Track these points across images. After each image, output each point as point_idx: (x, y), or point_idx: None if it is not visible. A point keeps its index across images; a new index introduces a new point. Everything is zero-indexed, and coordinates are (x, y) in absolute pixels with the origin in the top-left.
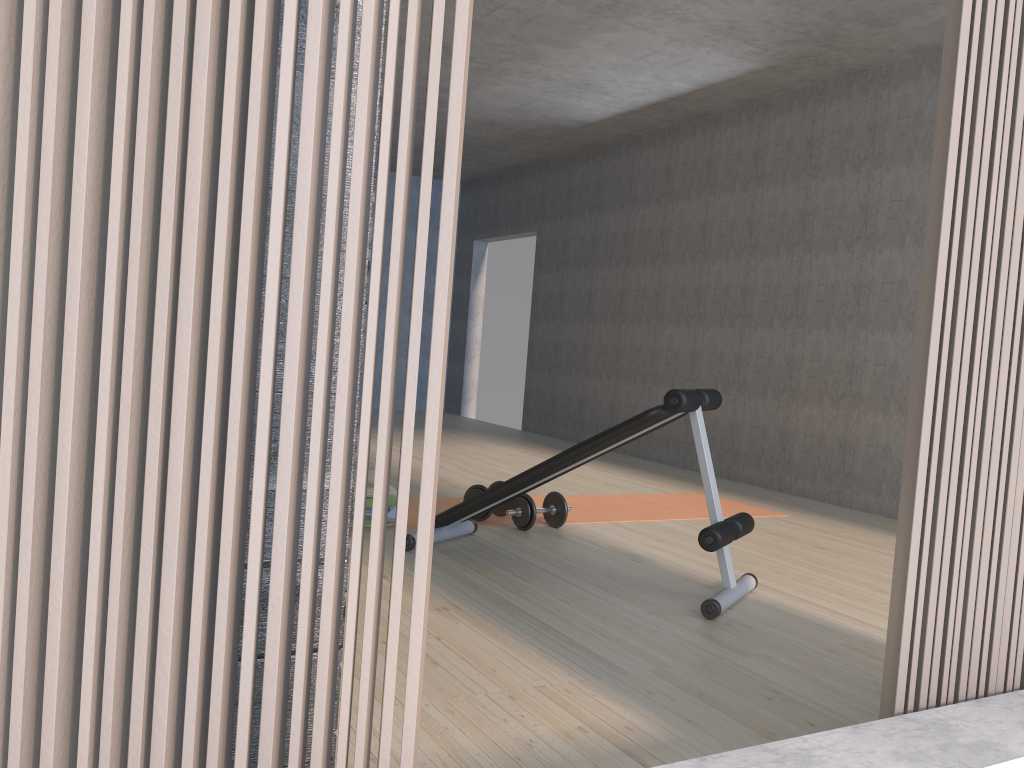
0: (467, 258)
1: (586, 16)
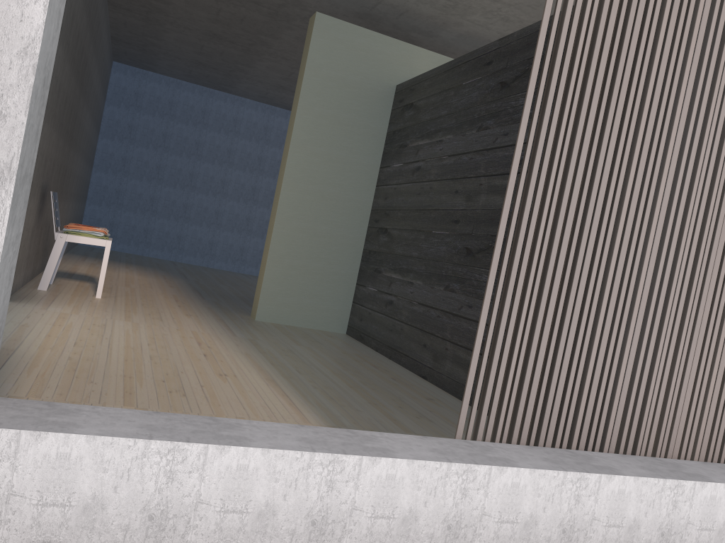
0: None
1: None
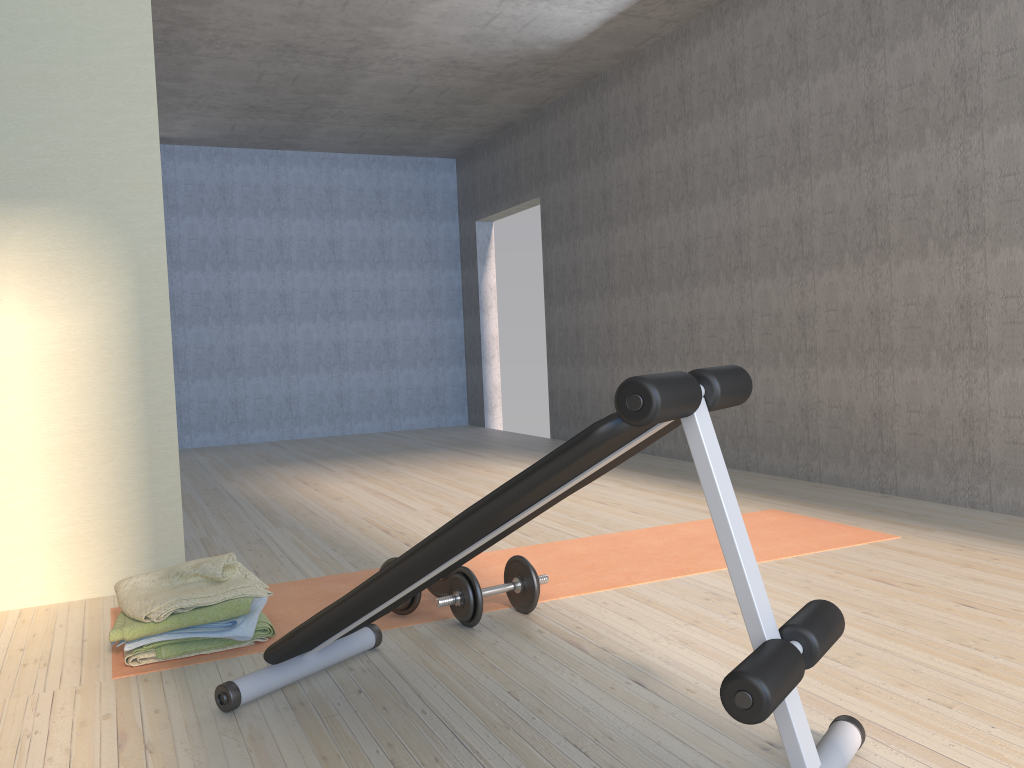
0: (471, 243)
1: None
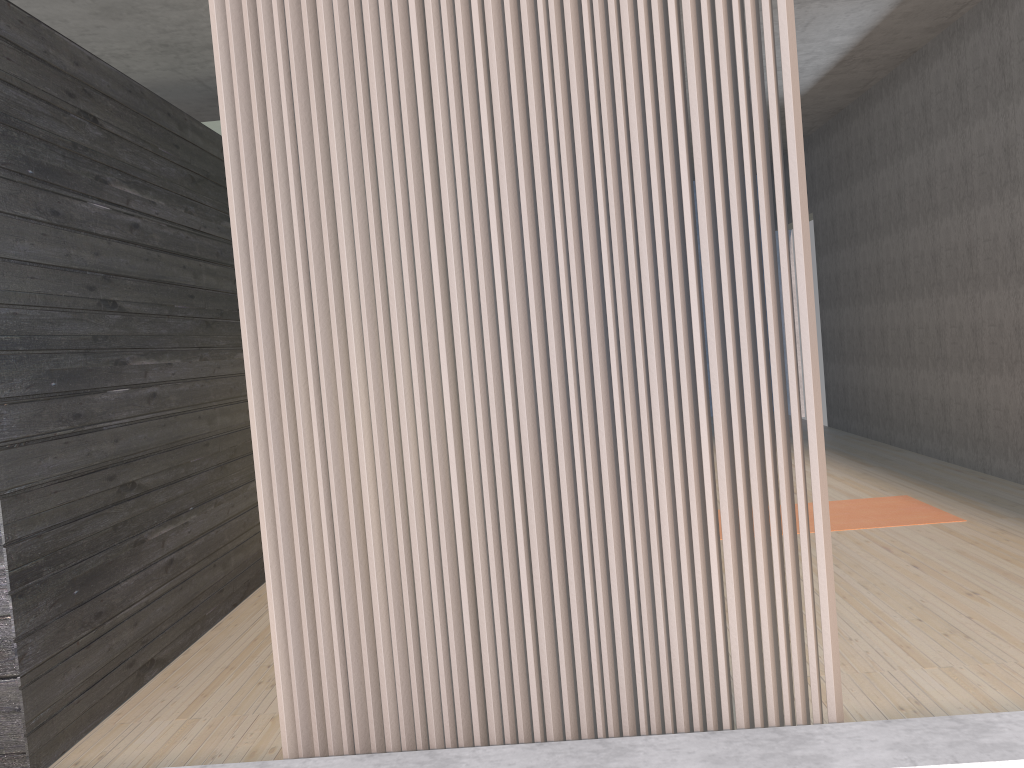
0: None
1: None
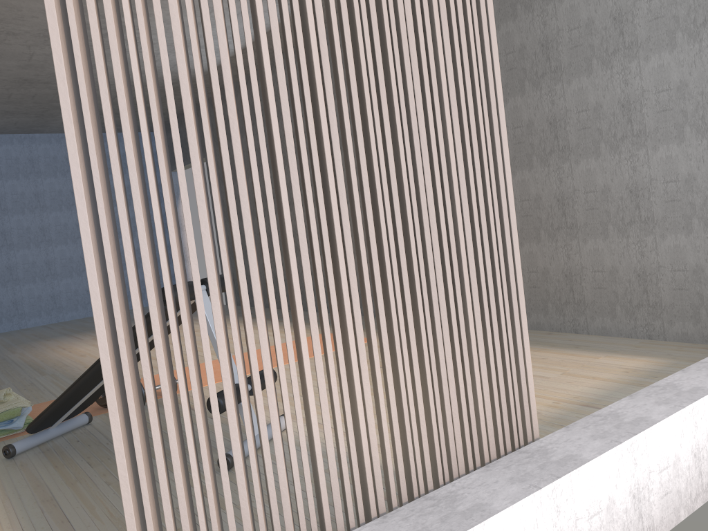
0: None
1: None
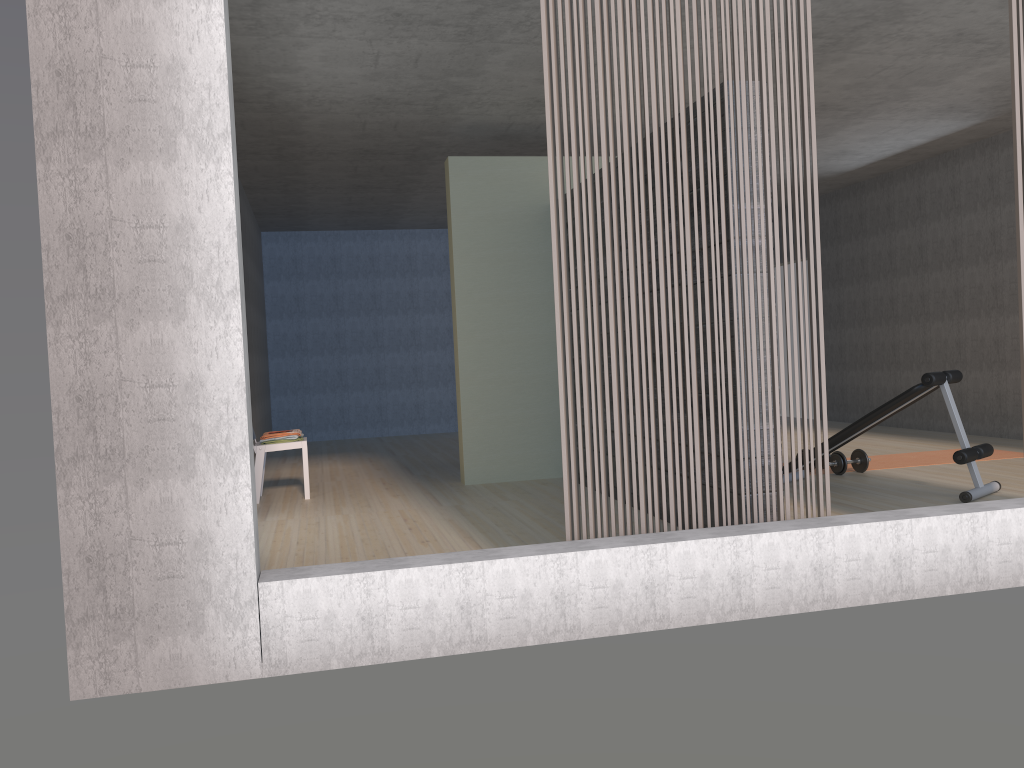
0: None
1: (838, 120)
